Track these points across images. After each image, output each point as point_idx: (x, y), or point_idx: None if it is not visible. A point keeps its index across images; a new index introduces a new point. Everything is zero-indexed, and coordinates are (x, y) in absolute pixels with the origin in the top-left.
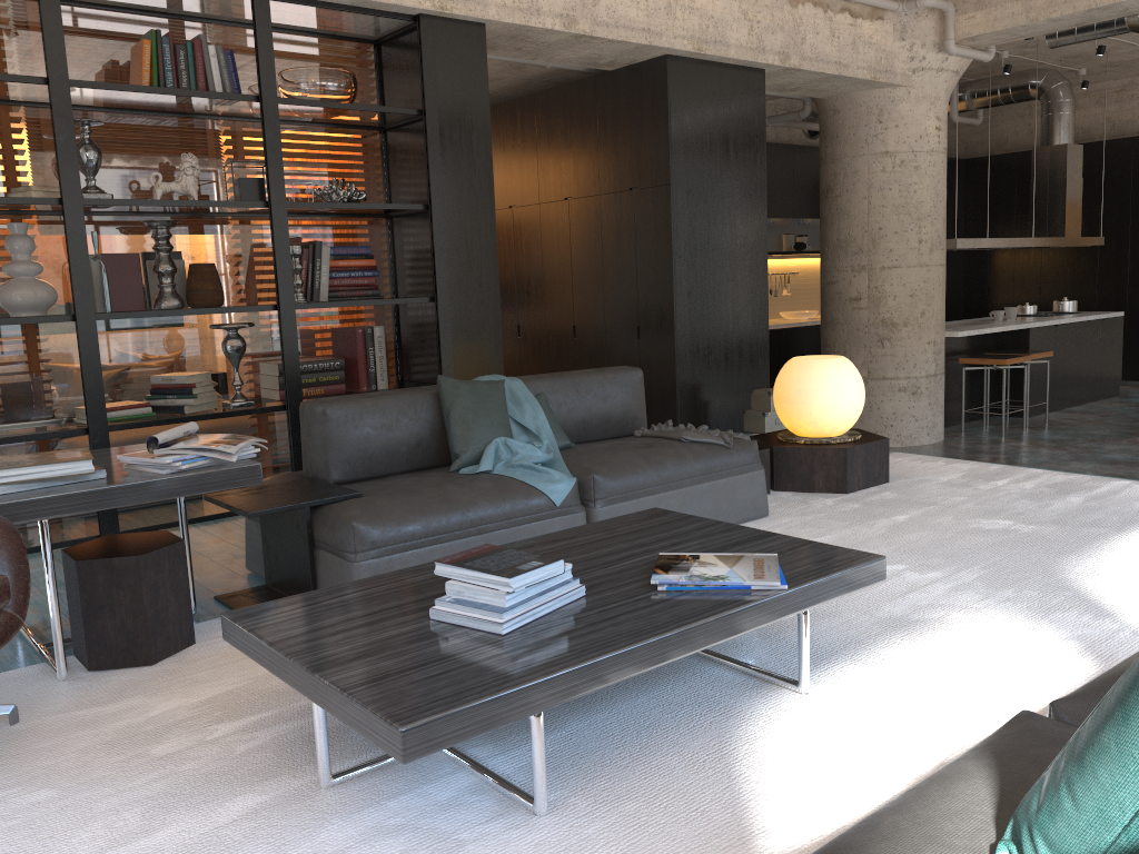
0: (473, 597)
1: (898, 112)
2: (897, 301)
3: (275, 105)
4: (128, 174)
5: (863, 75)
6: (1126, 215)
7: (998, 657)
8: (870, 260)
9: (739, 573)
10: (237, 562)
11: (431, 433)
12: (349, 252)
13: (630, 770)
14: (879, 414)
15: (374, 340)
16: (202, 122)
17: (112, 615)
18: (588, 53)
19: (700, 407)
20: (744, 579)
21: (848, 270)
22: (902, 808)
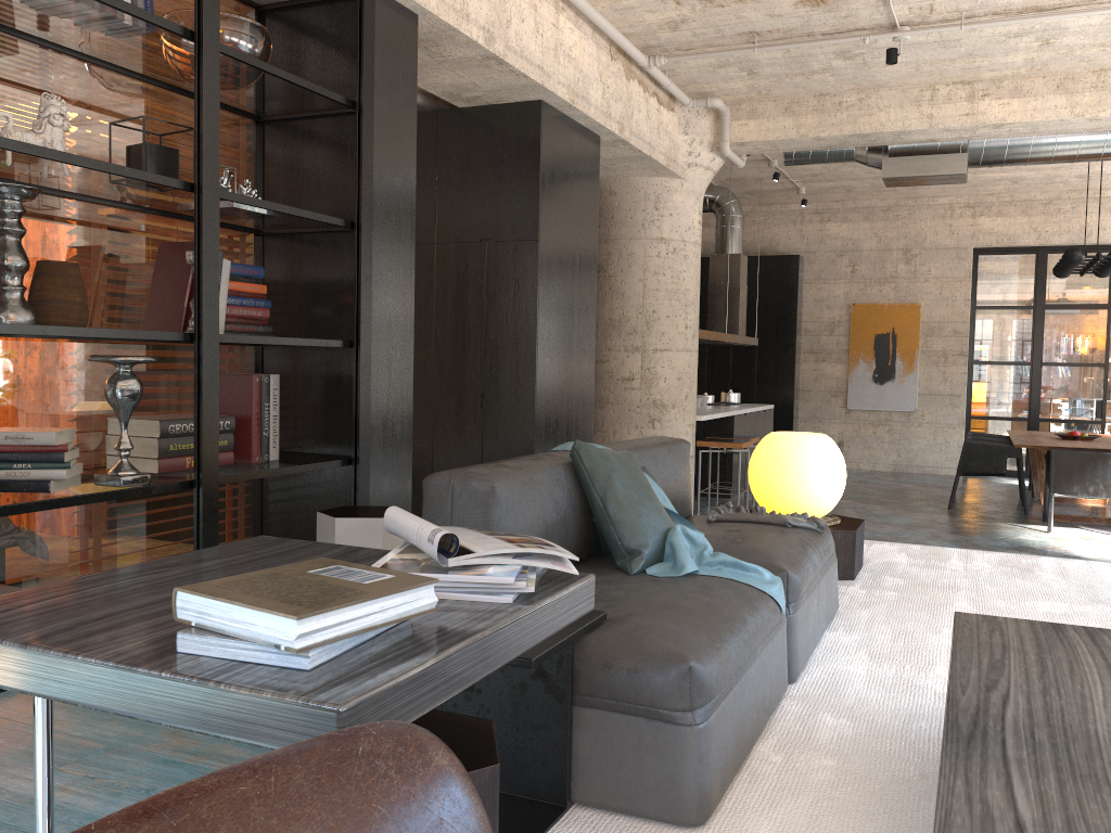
0: None
1: (672, 202)
2: (667, 383)
3: (216, 49)
4: None
5: (662, 160)
6: (754, 321)
7: None
8: (644, 342)
9: None
10: None
11: (574, 520)
12: (241, 272)
13: None
14: None
15: (270, 393)
16: (52, 56)
17: None
18: (468, 82)
19: None
20: None
21: (621, 350)
22: None
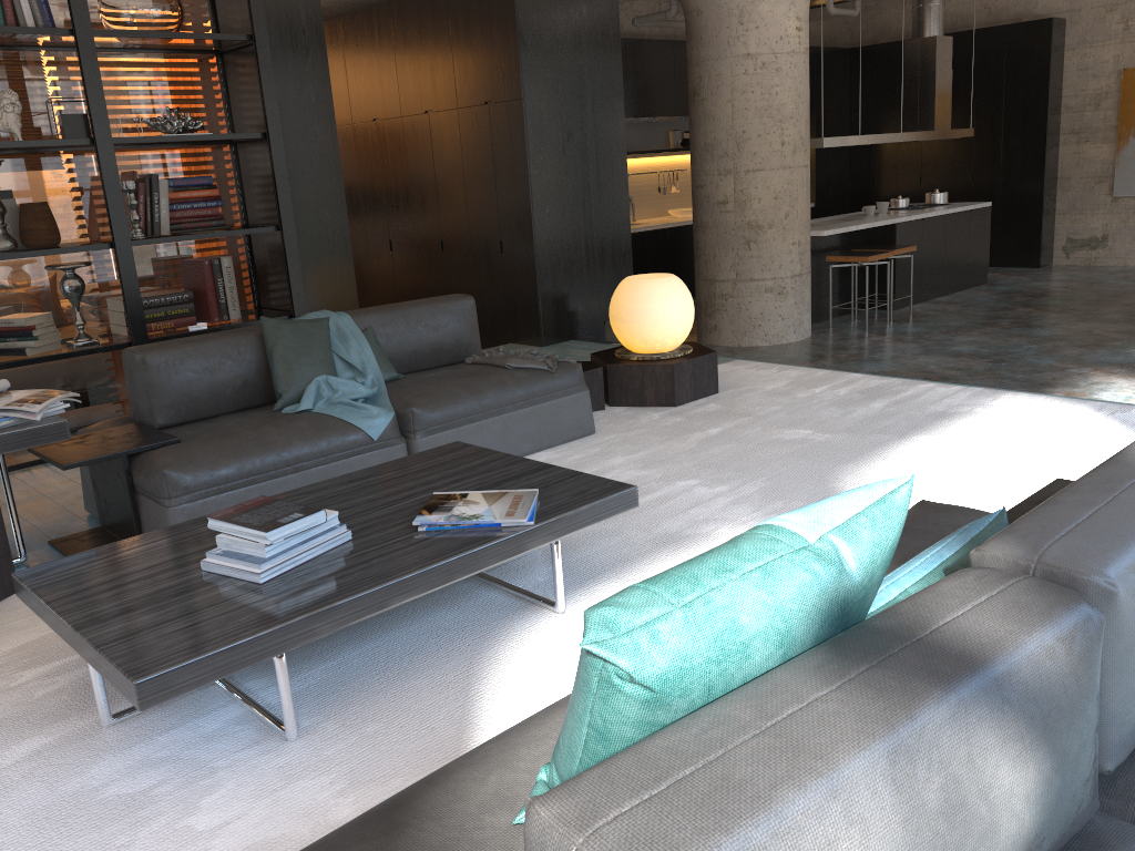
0: (239, 549)
1: (758, 13)
2: (761, 204)
3: (90, 38)
4: None
5: None
6: (999, 104)
7: None
8: (735, 164)
9: (494, 511)
10: (79, 503)
11: (256, 373)
12: (190, 183)
13: (383, 694)
14: (747, 314)
15: (222, 271)
16: (22, 54)
17: None
18: None
19: (563, 319)
20: (496, 518)
21: (715, 174)
22: (504, 736)
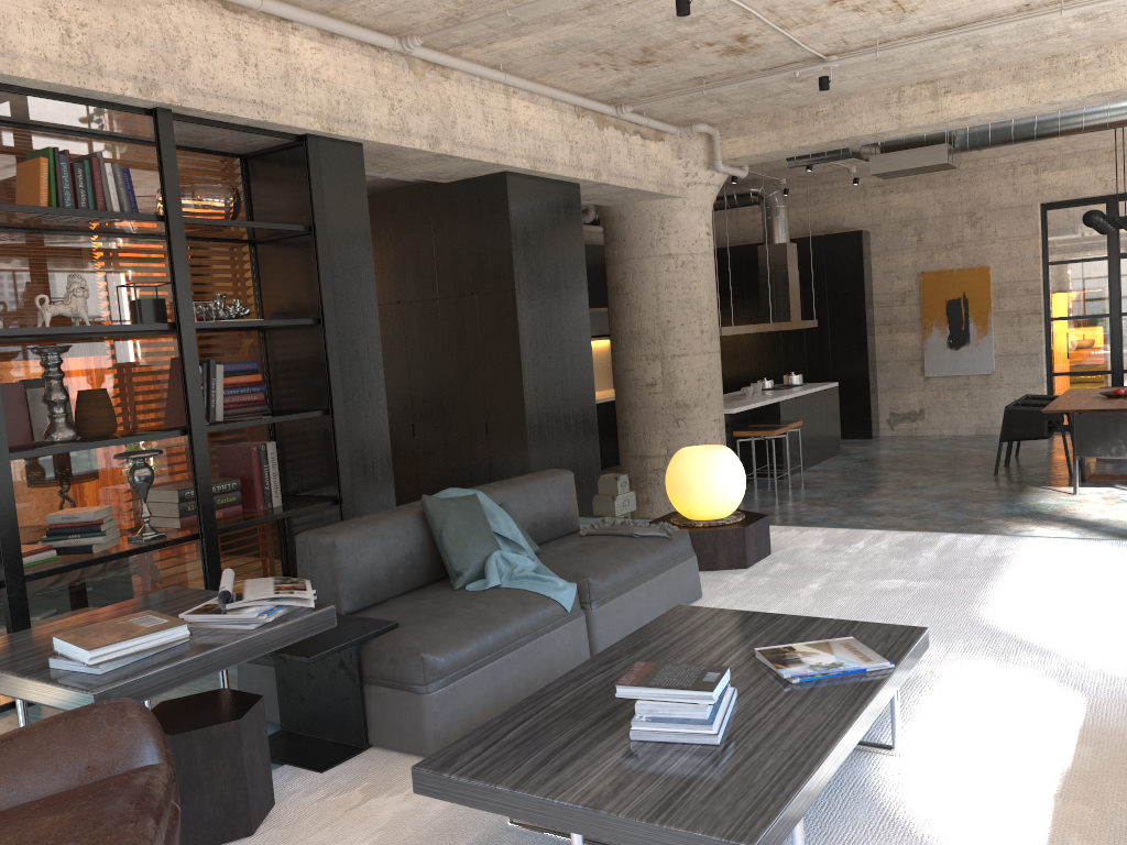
0: (668, 714)
1: (677, 220)
2: (687, 385)
3: (181, 224)
4: (3, 296)
5: (653, 188)
6: (823, 299)
7: (1006, 699)
8: (662, 350)
9: (846, 658)
10: None
11: (422, 552)
12: (237, 369)
13: None
14: None
15: (268, 457)
16: (79, 239)
17: (211, 788)
18: (436, 169)
19: None
20: (859, 663)
21: (642, 359)
22: None
